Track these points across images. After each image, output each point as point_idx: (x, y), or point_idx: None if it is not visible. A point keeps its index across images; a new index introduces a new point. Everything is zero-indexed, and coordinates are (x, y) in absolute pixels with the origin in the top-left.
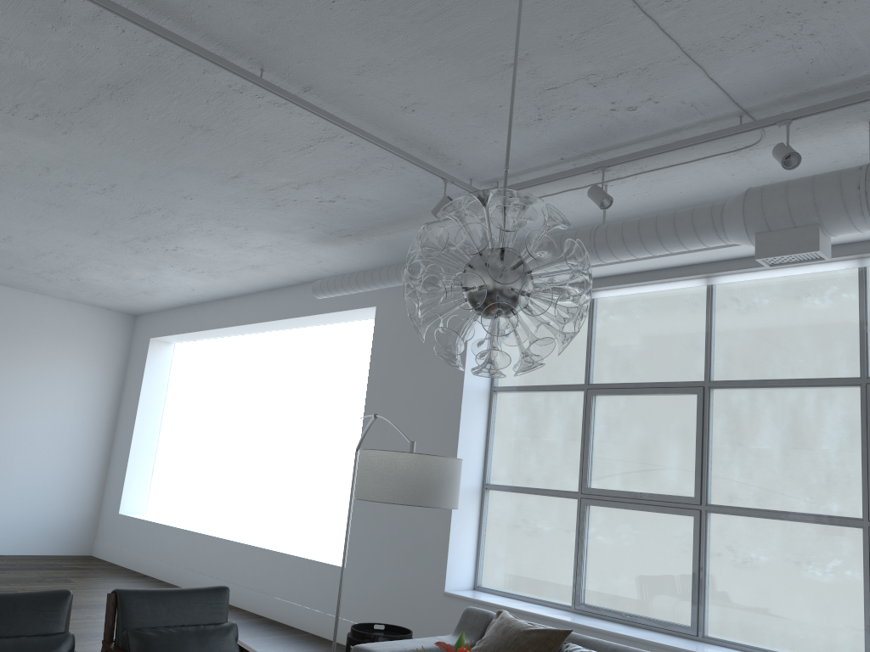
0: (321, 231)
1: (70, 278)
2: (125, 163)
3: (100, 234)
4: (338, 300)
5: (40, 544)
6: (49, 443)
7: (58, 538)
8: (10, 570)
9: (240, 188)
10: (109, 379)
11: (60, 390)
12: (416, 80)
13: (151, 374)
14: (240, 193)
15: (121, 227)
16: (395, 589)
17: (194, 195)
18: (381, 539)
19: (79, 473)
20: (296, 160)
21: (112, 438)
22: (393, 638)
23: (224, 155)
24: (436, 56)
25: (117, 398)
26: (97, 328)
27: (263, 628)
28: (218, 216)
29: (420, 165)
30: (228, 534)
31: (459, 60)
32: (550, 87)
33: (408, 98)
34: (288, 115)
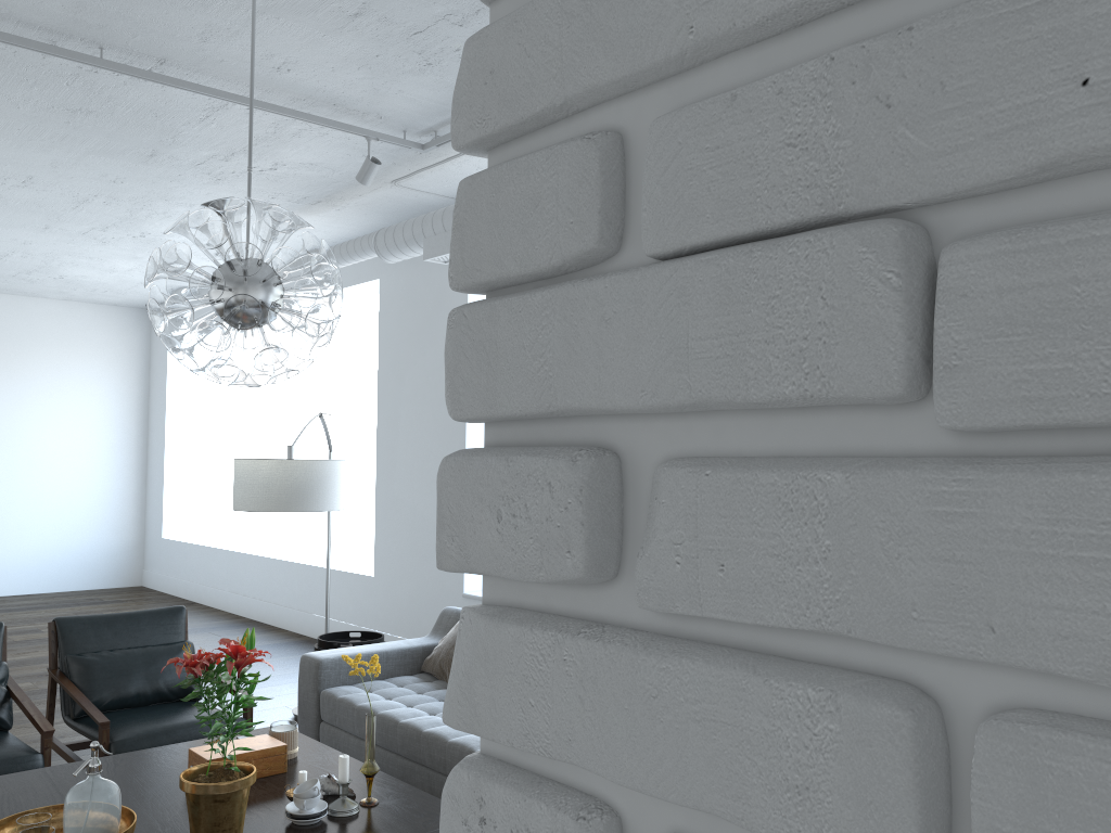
0: (285, 200)
1: (52, 276)
2: (27, 154)
3: (52, 228)
4: (343, 274)
5: (81, 578)
6: (73, 467)
7: (101, 570)
8: (43, 608)
9: (165, 166)
10: (130, 387)
11: (75, 406)
12: (268, 40)
13: (176, 377)
14: (169, 171)
15: (70, 219)
16: (420, 595)
17: (122, 178)
18: (403, 543)
19: (113, 497)
20: (203, 132)
21: (146, 454)
22: (357, 645)
23: (125, 135)
24: (271, 15)
25: (144, 408)
26: (106, 330)
27: (297, 647)
28: (164, 197)
29: (331, 126)
30: (272, 550)
31: (298, 17)
32: (415, 32)
33: (273, 58)
34: (162, 89)
